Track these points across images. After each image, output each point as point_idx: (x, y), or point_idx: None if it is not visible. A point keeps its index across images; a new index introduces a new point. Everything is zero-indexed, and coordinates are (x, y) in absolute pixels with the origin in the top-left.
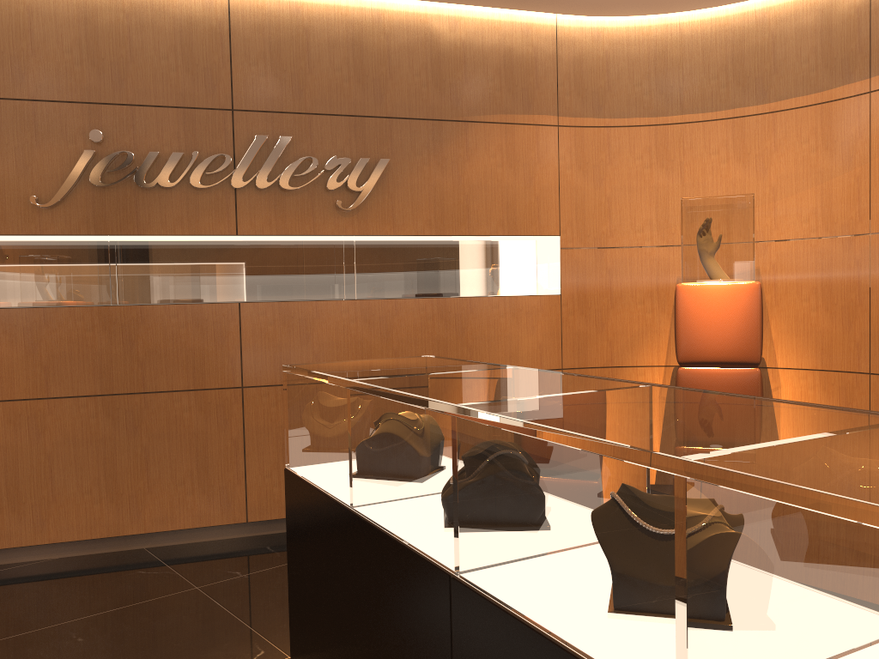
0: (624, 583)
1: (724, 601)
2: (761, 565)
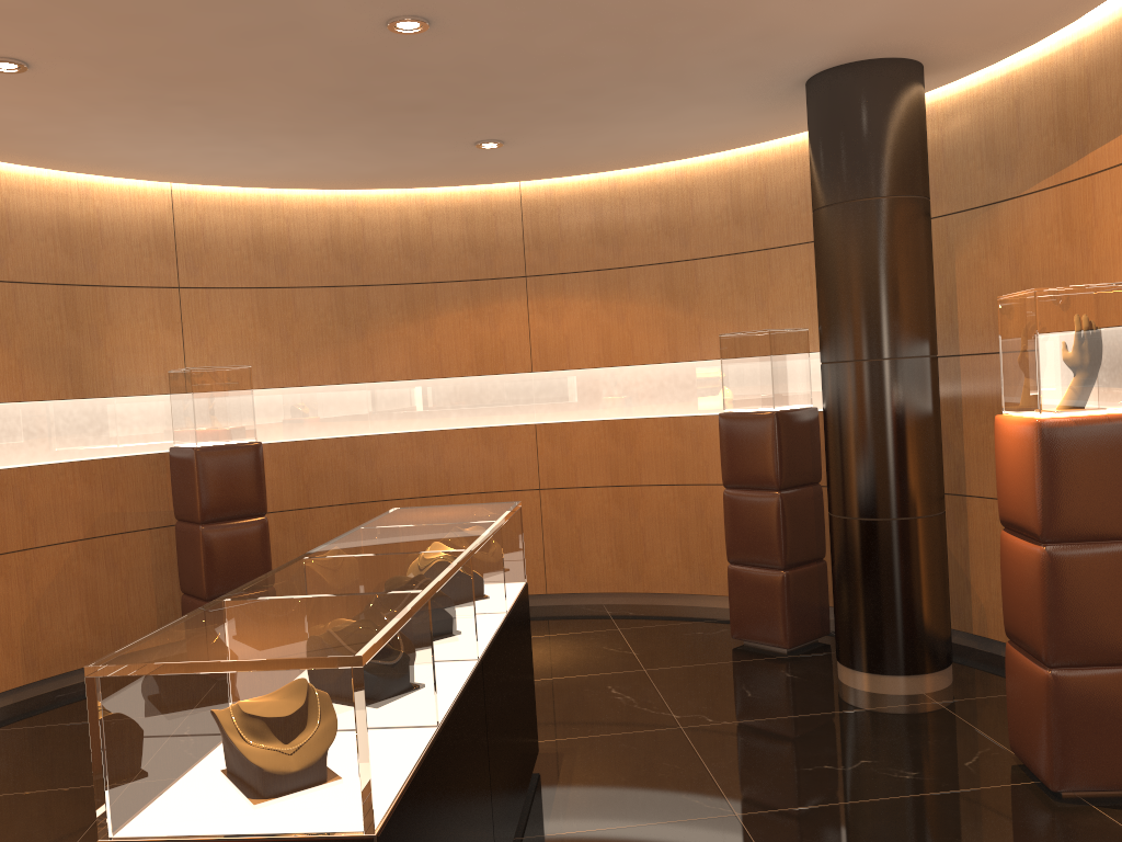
0: (501, 578)
1: (507, 559)
2: (508, 540)
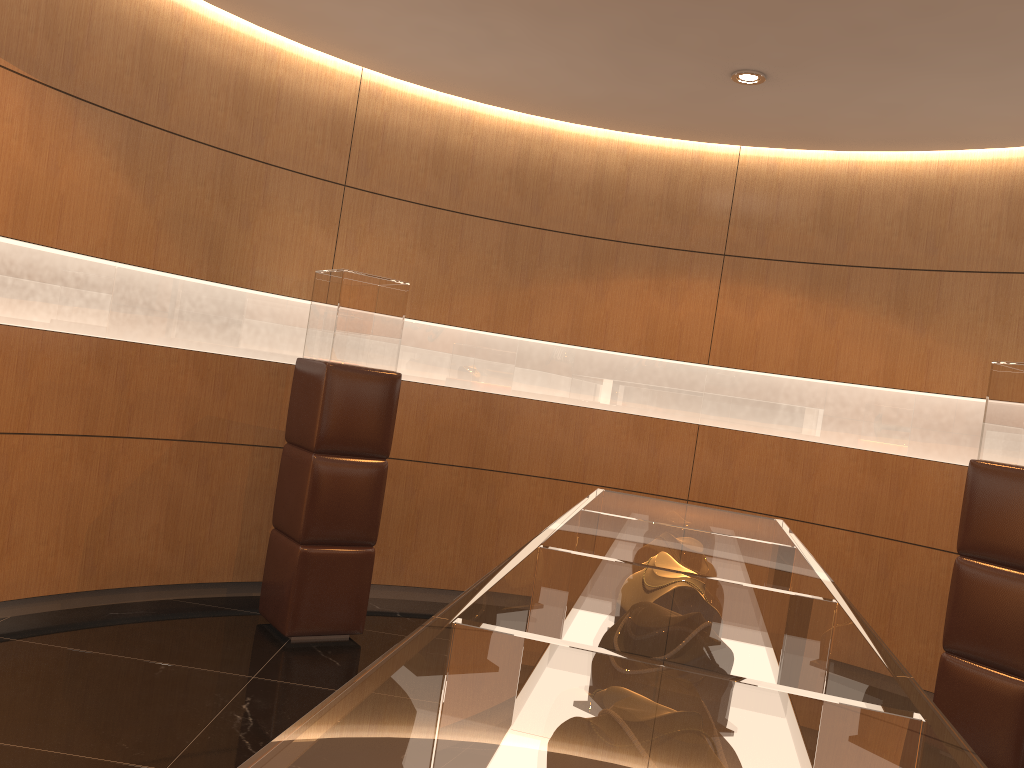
0: None
1: None
2: None
